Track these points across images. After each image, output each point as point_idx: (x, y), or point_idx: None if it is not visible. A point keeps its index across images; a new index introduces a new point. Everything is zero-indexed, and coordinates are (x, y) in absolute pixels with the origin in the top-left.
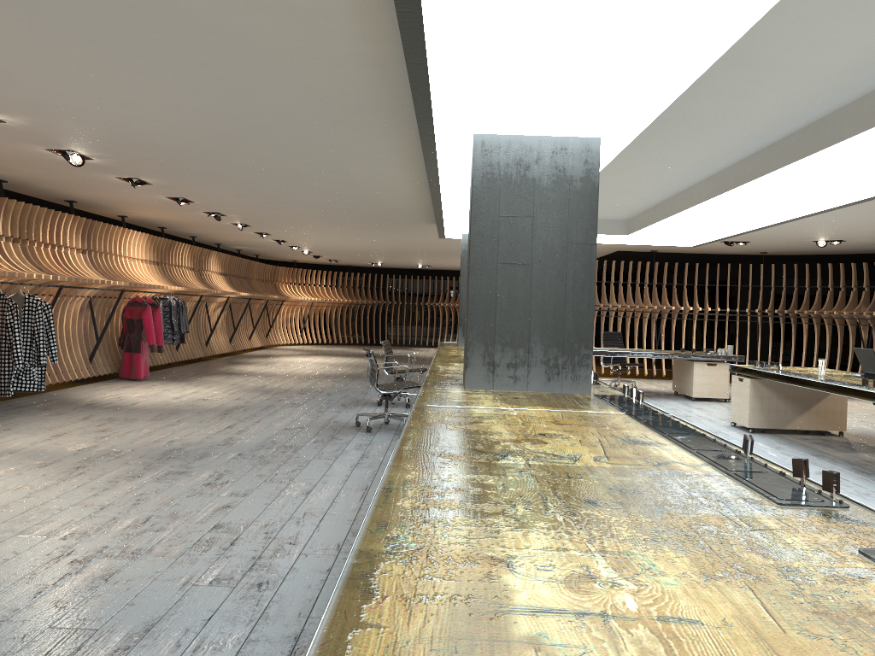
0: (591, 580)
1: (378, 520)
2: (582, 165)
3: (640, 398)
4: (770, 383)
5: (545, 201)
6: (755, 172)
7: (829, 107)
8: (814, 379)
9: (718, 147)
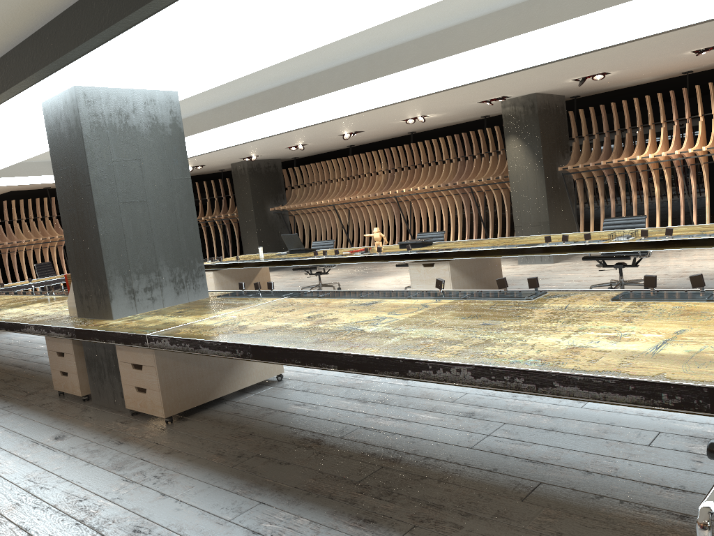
0: (618, 337)
1: (472, 363)
2: (169, 114)
3: (272, 287)
4: (225, 272)
5: (147, 145)
6: (233, 117)
7: (309, 73)
8: (273, 260)
9: (211, 98)
